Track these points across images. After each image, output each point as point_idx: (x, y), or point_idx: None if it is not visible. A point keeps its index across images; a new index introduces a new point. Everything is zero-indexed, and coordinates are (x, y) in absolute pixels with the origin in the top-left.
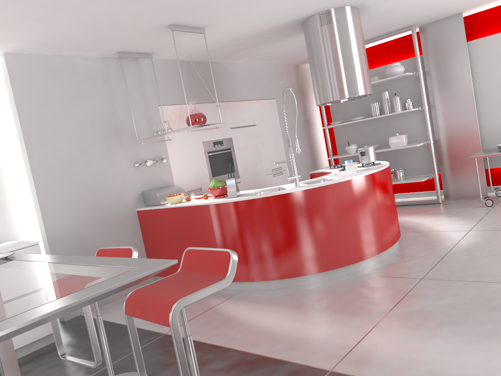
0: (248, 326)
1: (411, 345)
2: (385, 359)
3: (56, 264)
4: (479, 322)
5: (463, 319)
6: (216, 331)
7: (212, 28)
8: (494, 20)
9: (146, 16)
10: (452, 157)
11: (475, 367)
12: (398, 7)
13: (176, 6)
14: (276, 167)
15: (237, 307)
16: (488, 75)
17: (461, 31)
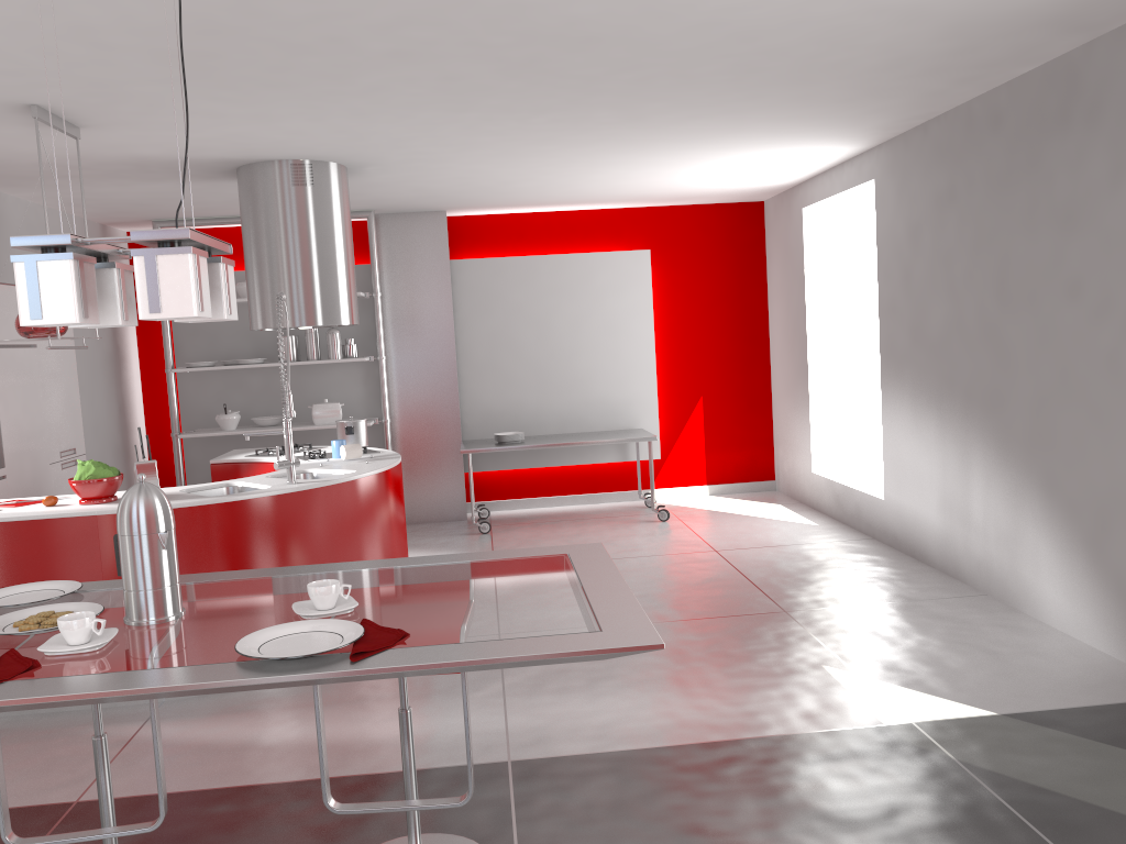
0: (272, 747)
1: (582, 709)
2: (566, 730)
3: (341, 572)
4: (634, 671)
5: (611, 671)
6: (208, 768)
7: (92, 131)
8: (484, 235)
9: (22, 81)
10: (414, 450)
11: (678, 712)
12: (392, 183)
13: (108, 86)
14: (67, 448)
15: (196, 728)
16: (476, 320)
17: (443, 241)
